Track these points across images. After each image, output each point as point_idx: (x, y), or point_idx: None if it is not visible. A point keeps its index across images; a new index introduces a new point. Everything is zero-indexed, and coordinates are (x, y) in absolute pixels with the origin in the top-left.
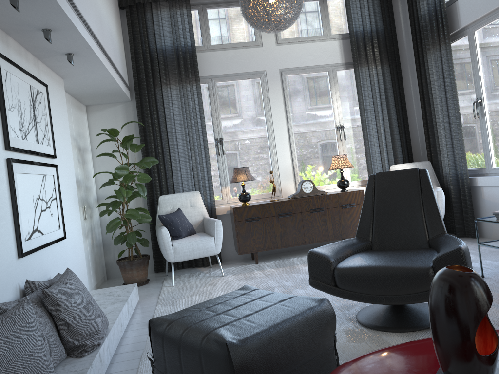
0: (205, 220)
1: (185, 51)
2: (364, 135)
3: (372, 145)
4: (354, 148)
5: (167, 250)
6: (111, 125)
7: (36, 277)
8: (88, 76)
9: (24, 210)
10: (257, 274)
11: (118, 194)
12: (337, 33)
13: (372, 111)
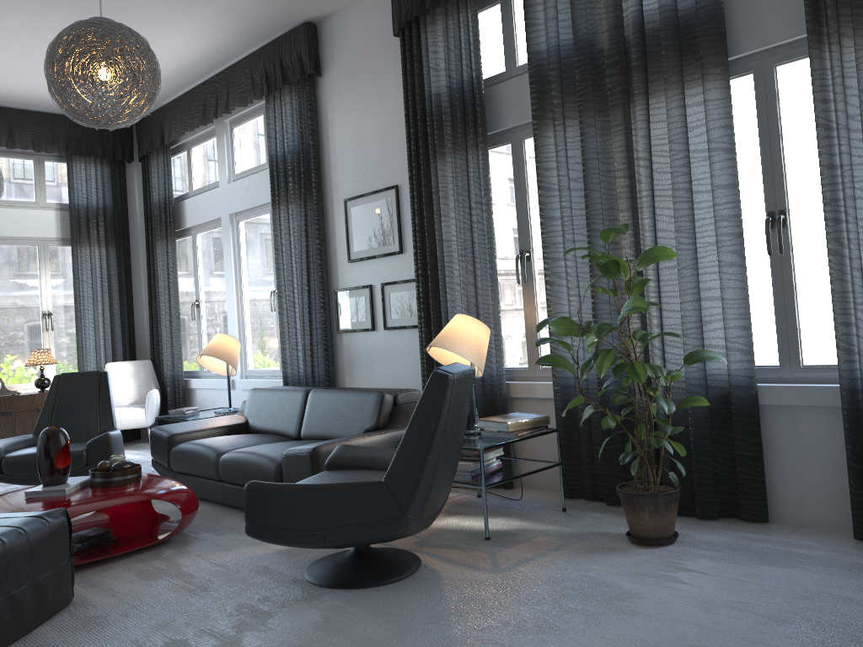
0: None
1: None
2: (78, 326)
3: (86, 338)
4: (64, 340)
5: None
6: None
7: None
8: None
9: None
10: None
11: None
12: (55, 202)
13: (90, 299)
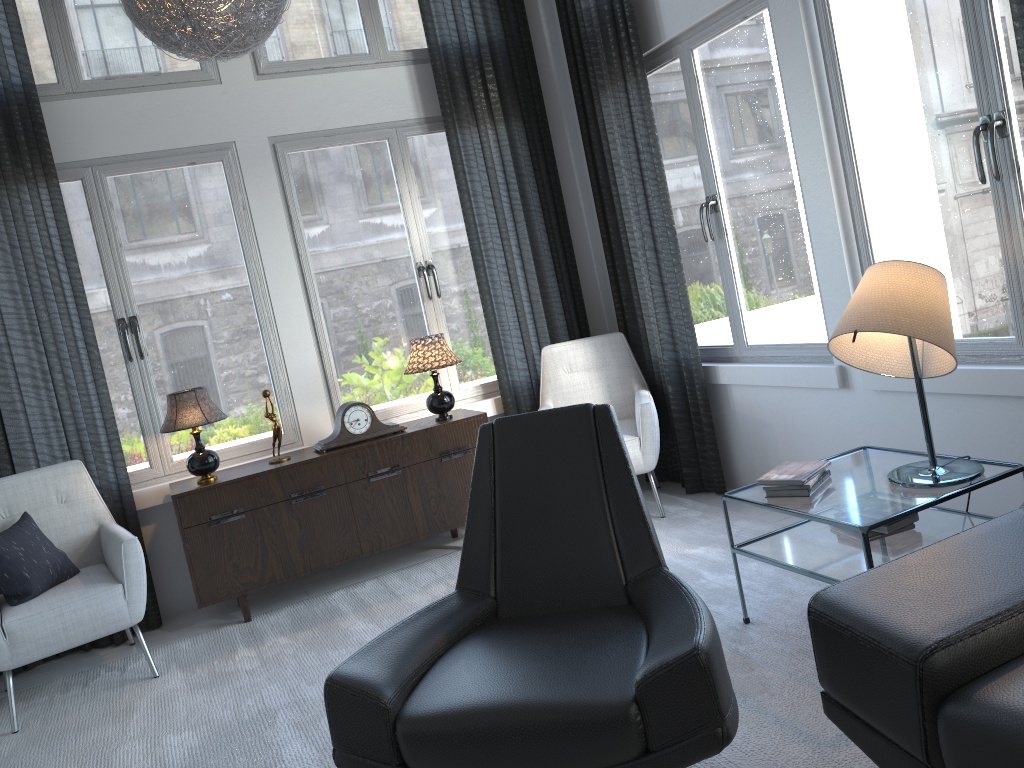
0: (104, 535)
1: (7, 100)
2: (481, 284)
3: (499, 304)
4: (461, 312)
5: None
6: None
7: None
8: None
9: None
10: (243, 661)
11: None
12: (402, 49)
13: (493, 228)
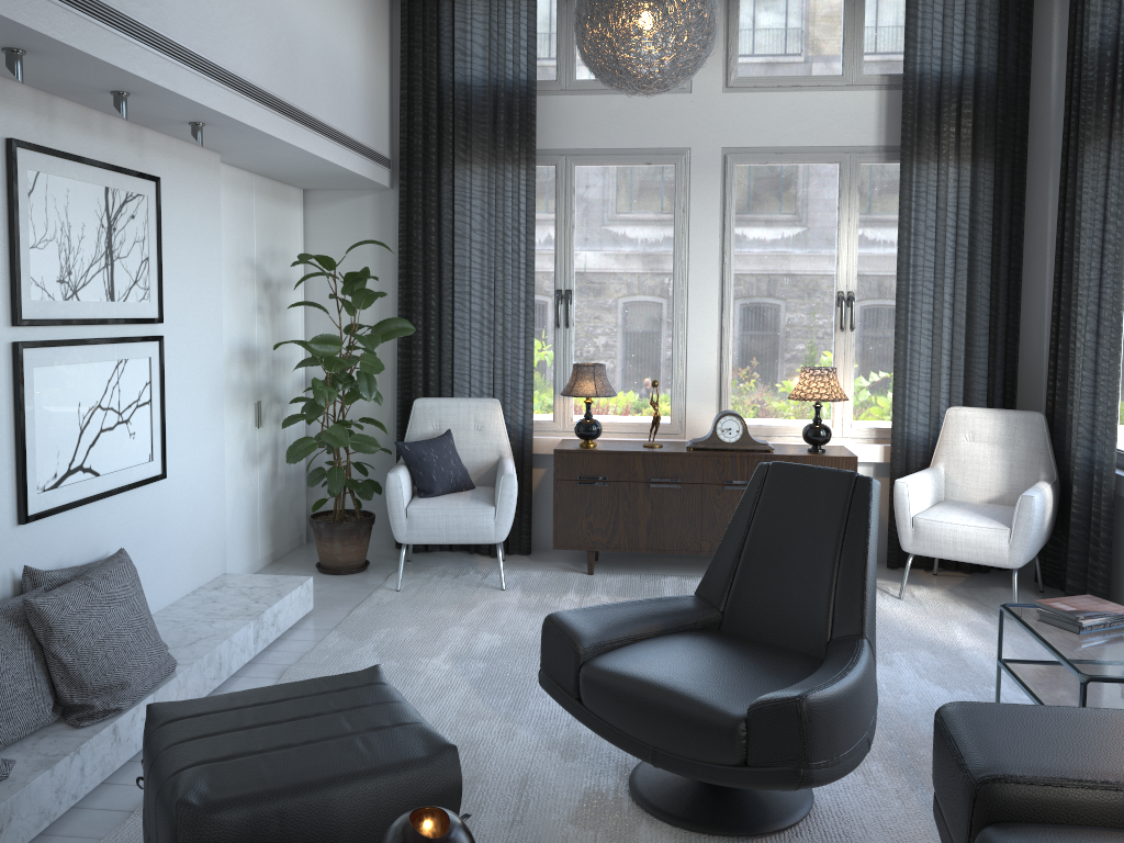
0: (499, 465)
1: (512, 93)
2: (898, 327)
3: (913, 352)
4: (873, 350)
5: (395, 518)
6: (348, 235)
7: (65, 556)
8: (267, 152)
9: (46, 436)
10: (566, 602)
11: (317, 390)
12: (878, 73)
13: (928, 272)
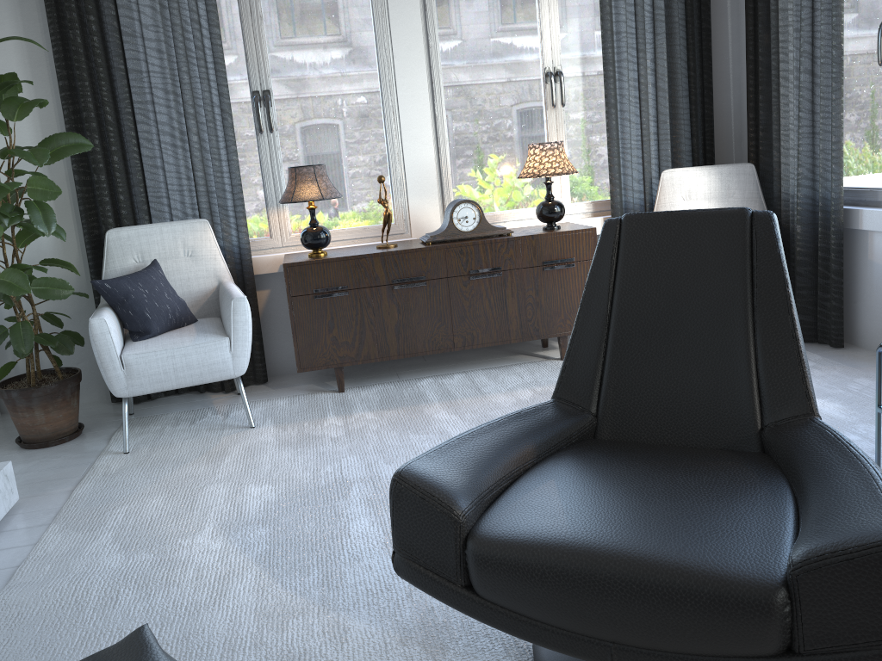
0: (221, 291)
1: None
2: (609, 96)
3: (624, 120)
4: (582, 125)
5: (109, 370)
6: None
7: None
8: None
9: None
10: (330, 428)
11: None
12: None
13: (630, 38)
